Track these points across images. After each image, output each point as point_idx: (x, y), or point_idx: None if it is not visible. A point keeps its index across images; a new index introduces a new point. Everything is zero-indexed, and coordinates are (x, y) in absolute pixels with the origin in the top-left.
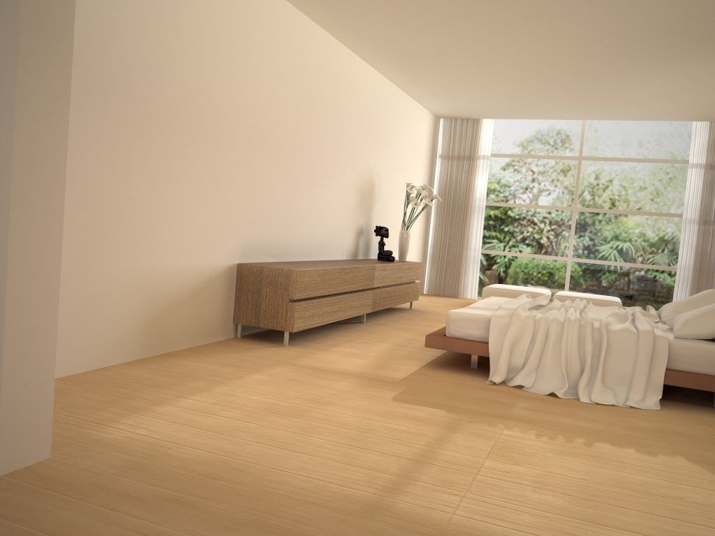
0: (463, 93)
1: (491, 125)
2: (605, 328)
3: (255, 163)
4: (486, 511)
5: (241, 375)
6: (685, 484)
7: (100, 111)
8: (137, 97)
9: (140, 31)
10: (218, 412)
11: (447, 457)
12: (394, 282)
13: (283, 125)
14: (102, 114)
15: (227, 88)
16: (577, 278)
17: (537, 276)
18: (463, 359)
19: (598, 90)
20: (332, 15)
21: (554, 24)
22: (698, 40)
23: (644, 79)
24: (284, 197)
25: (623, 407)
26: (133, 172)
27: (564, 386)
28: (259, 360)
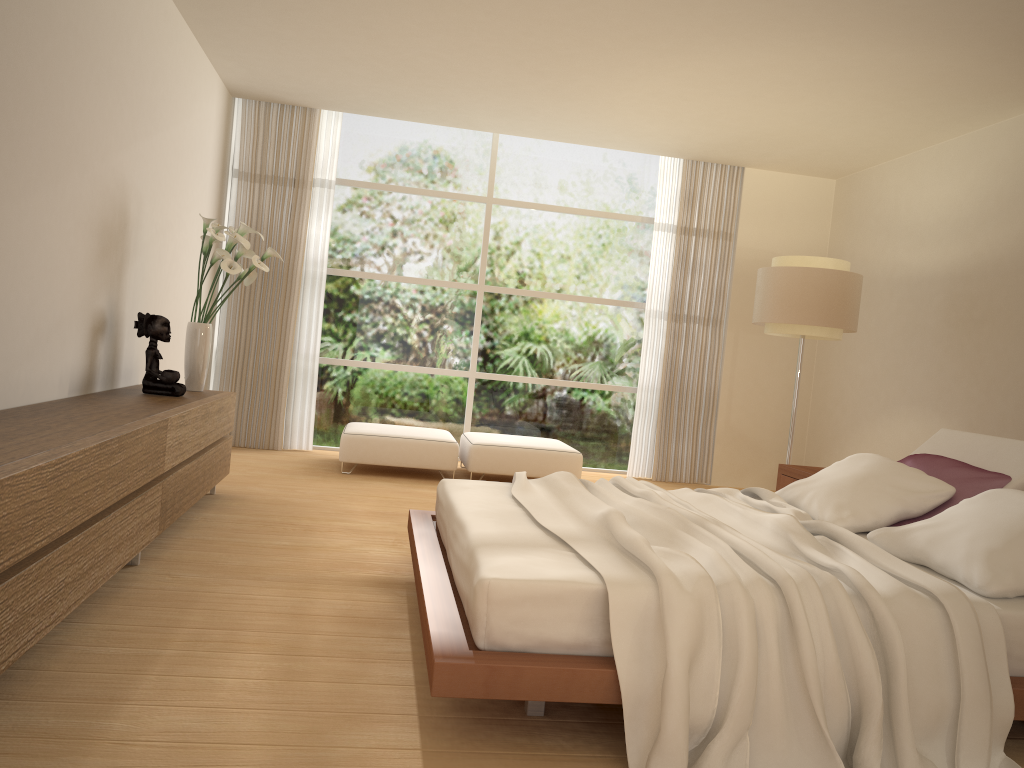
0: (314, 43)
1: (336, 124)
2: (881, 598)
3: None
4: None
5: None
6: None
7: None
8: None
9: None
10: None
11: None
12: (197, 448)
13: None
14: None
15: None
16: (484, 407)
17: (418, 404)
18: None
19: (572, 74)
20: None
21: None
22: None
23: (668, 61)
24: None
25: None
26: None
27: None
28: None
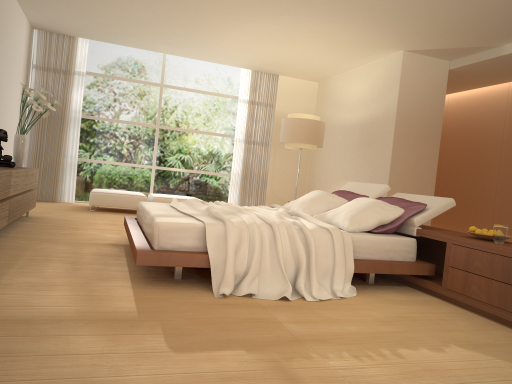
0: (76, 5)
1: (86, 45)
2: (308, 229)
3: None
4: None
5: None
6: None
7: None
8: None
9: None
10: None
11: None
12: (23, 189)
13: None
14: None
15: None
16: (159, 183)
17: (127, 181)
18: (156, 270)
19: (199, 27)
20: None
21: None
22: None
23: (241, 24)
24: None
25: (337, 300)
26: None
27: (287, 288)
28: None
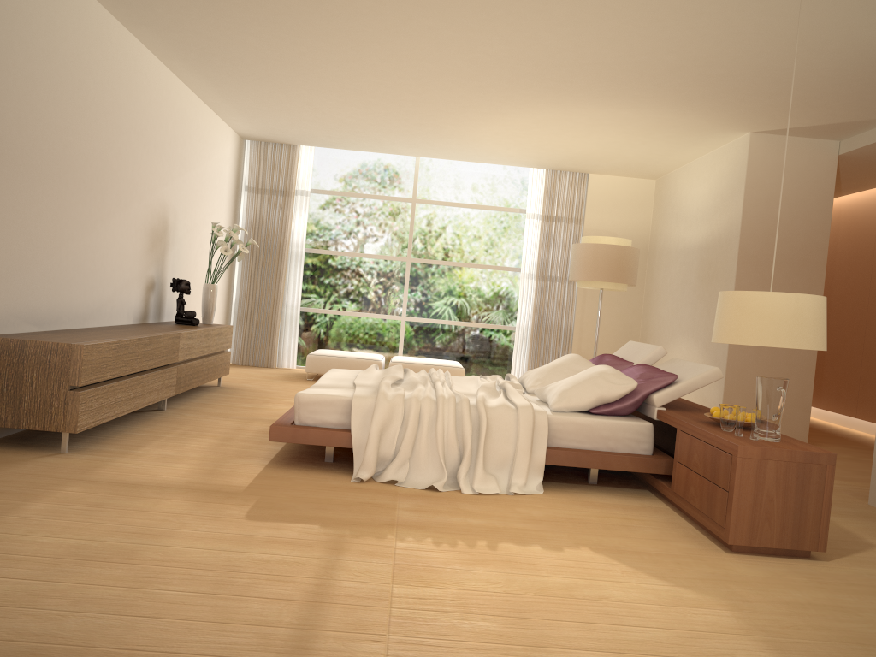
0: (282, 112)
1: (310, 153)
2: (483, 405)
3: (7, 189)
4: (421, 656)
5: (12, 507)
6: (602, 580)
7: None
8: None
9: None
10: None
11: (347, 590)
12: (202, 353)
13: (48, 137)
14: None
15: None
16: (412, 340)
17: (367, 338)
18: (313, 452)
19: (441, 125)
20: None
21: (408, 43)
22: (554, 82)
23: (492, 118)
24: (50, 239)
25: (507, 495)
26: None
27: (443, 476)
28: (31, 479)
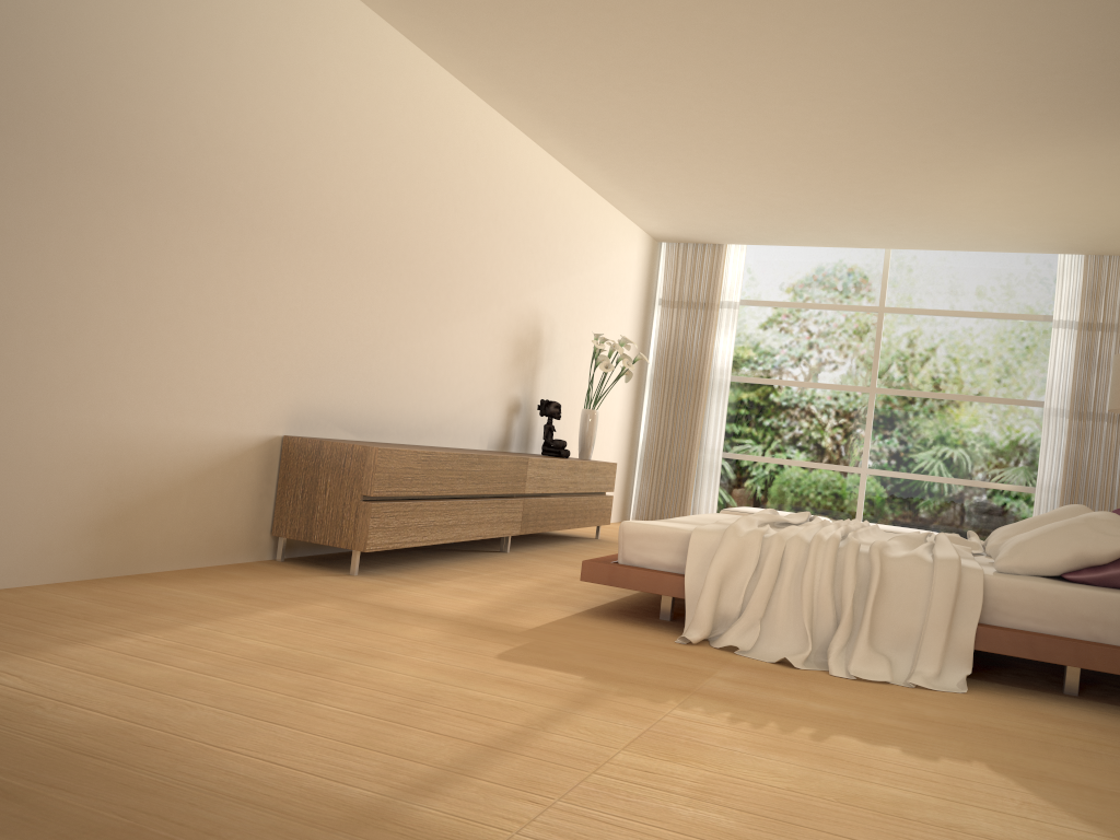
0: (690, 198)
1: (741, 254)
2: (877, 552)
3: (321, 275)
4: (581, 831)
5: (248, 611)
6: (974, 806)
7: (30, 155)
8: (101, 140)
9: (113, 35)
10: (171, 660)
11: (550, 744)
12: (564, 489)
13: (377, 220)
14: (32, 161)
15: (273, 147)
16: (875, 502)
17: (812, 496)
18: (653, 608)
19: (900, 194)
20: (463, 51)
21: (814, 71)
22: (1047, 104)
23: (971, 175)
24: (375, 337)
25: (902, 687)
26: (88, 262)
27: (806, 649)
28: (294, 592)
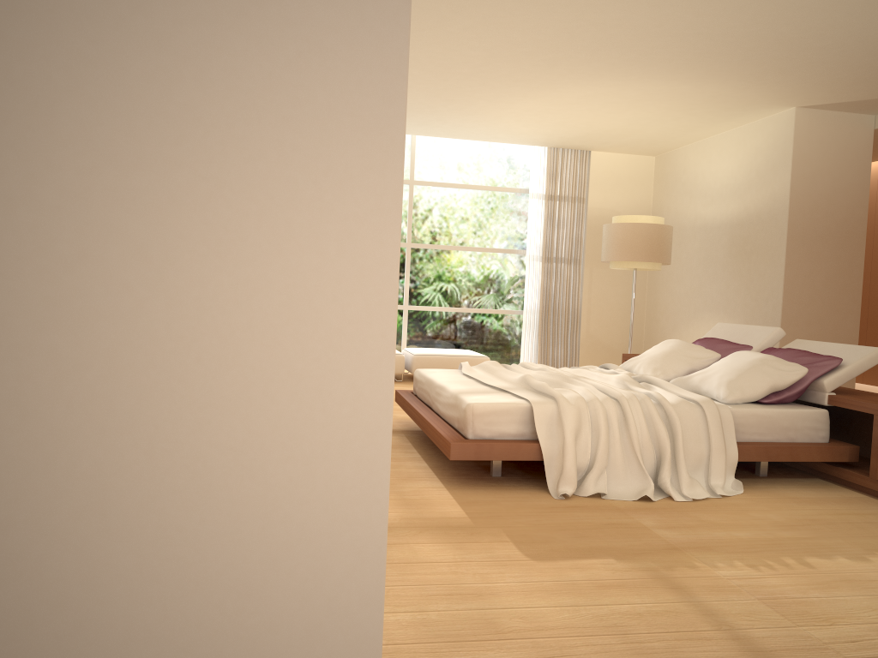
0: None
1: None
2: (669, 403)
3: None
4: None
5: None
6: None
7: None
8: None
9: None
10: None
11: (772, 642)
12: None
13: None
14: None
15: None
16: (415, 330)
17: None
18: (463, 465)
19: (473, 100)
20: None
21: (511, 9)
22: (638, 54)
23: (537, 93)
24: None
25: (717, 499)
26: None
27: (647, 484)
28: None
